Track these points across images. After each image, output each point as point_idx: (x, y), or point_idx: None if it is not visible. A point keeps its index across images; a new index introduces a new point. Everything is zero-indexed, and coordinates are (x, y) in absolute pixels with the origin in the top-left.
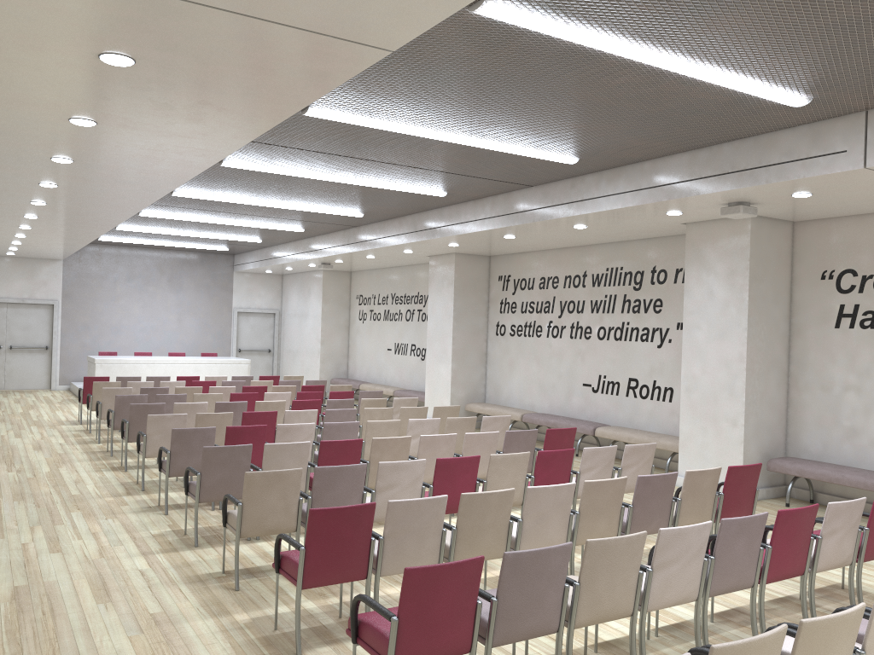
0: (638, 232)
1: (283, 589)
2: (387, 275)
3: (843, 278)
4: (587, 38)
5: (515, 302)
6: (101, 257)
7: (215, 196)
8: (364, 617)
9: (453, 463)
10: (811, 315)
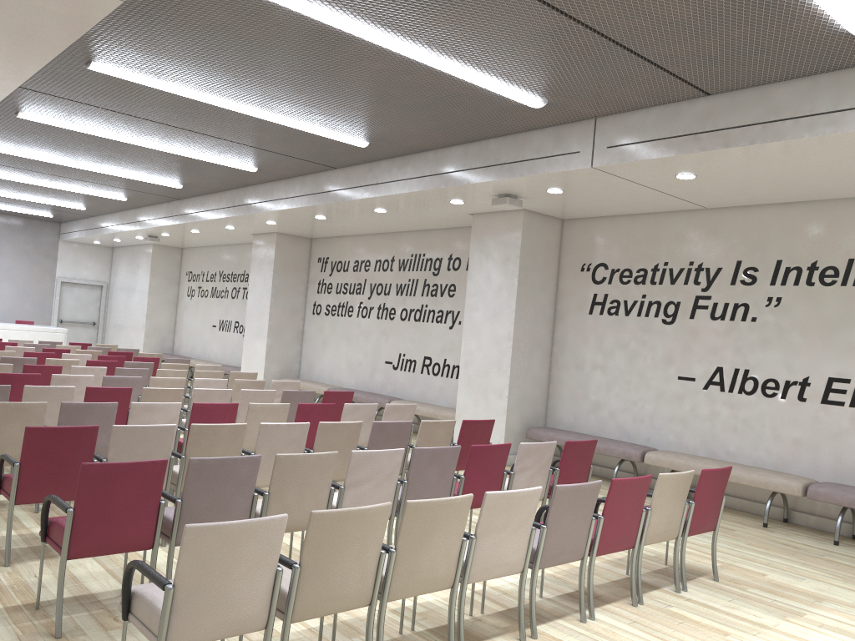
0: (435, 220)
1: (18, 518)
2: (216, 253)
3: (597, 271)
4: (332, 19)
5: (331, 283)
6: None
7: (22, 152)
8: (56, 518)
9: (210, 408)
10: (571, 303)
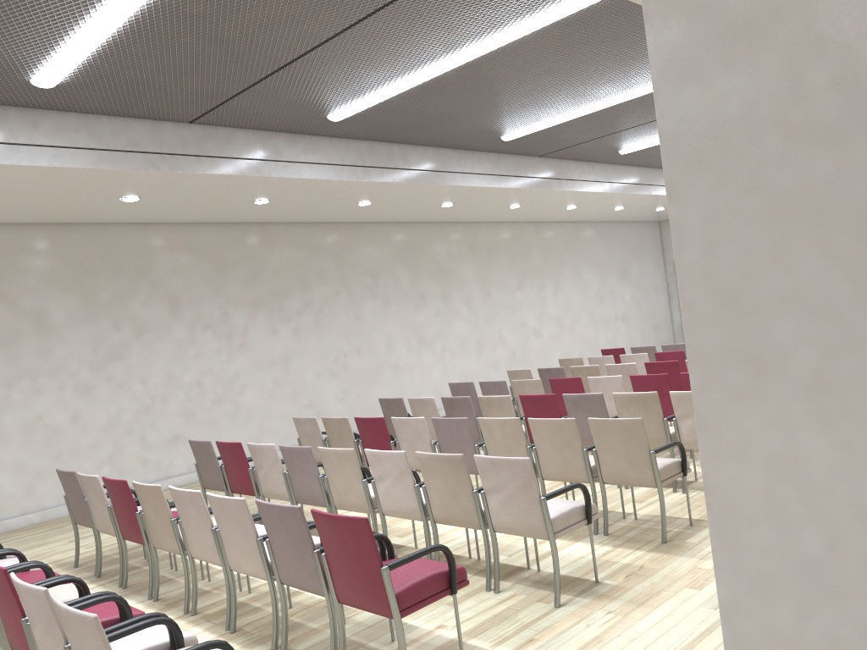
0: None
1: None
2: None
3: None
4: None
5: None
6: None
7: (539, 123)
8: None
9: None
10: None
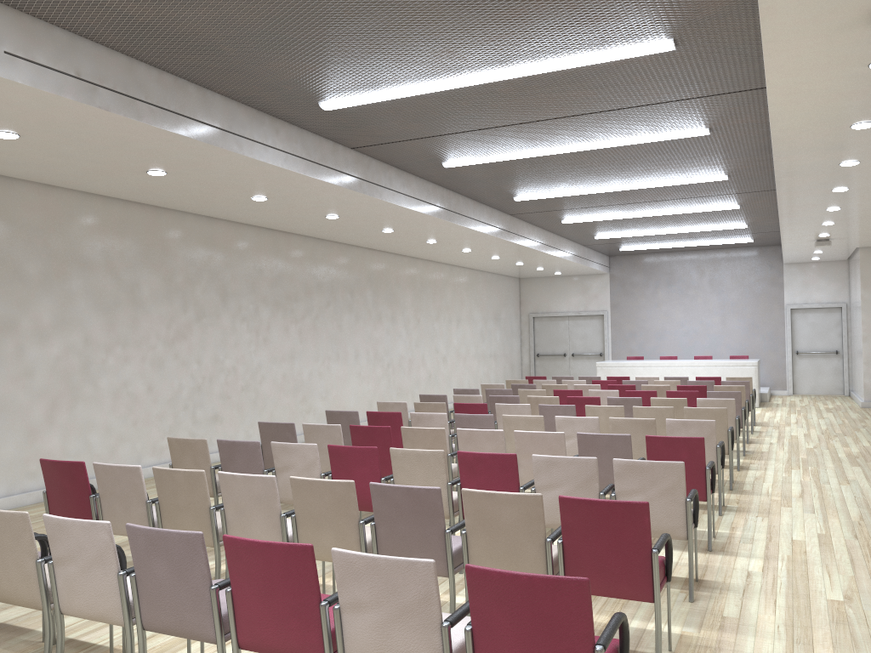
0: None
1: None
2: None
3: None
4: None
5: None
6: (642, 267)
7: (551, 193)
8: None
9: (343, 452)
10: None
